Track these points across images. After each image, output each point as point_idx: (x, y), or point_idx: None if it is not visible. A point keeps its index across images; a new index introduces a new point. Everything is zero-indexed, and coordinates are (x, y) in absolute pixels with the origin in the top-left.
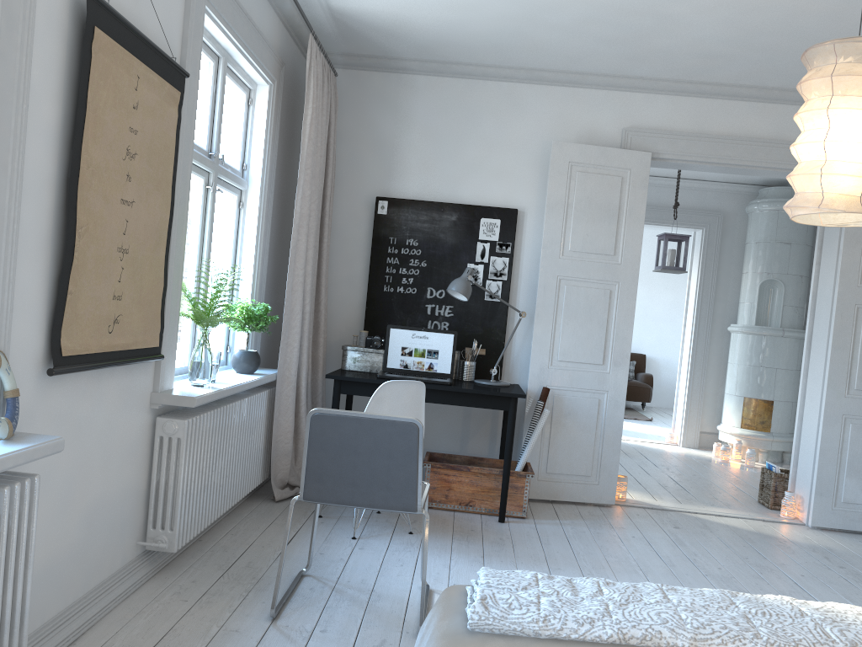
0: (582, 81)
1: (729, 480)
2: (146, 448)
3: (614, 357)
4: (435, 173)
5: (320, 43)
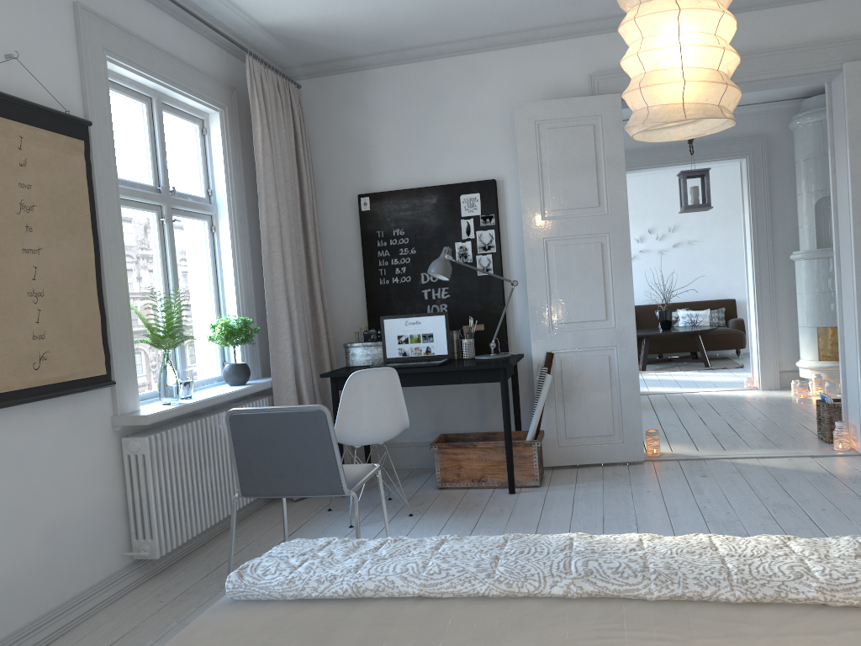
0: (537, 36)
1: (797, 418)
2: (117, 467)
3: (617, 310)
4: (410, 160)
5: (263, 61)
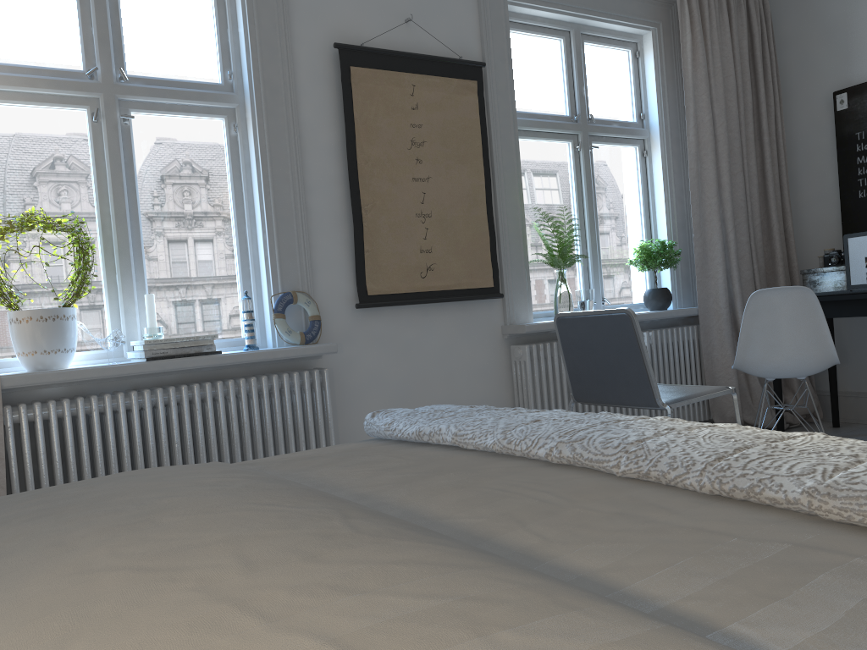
0: None
1: None
2: (506, 371)
3: None
4: None
5: None
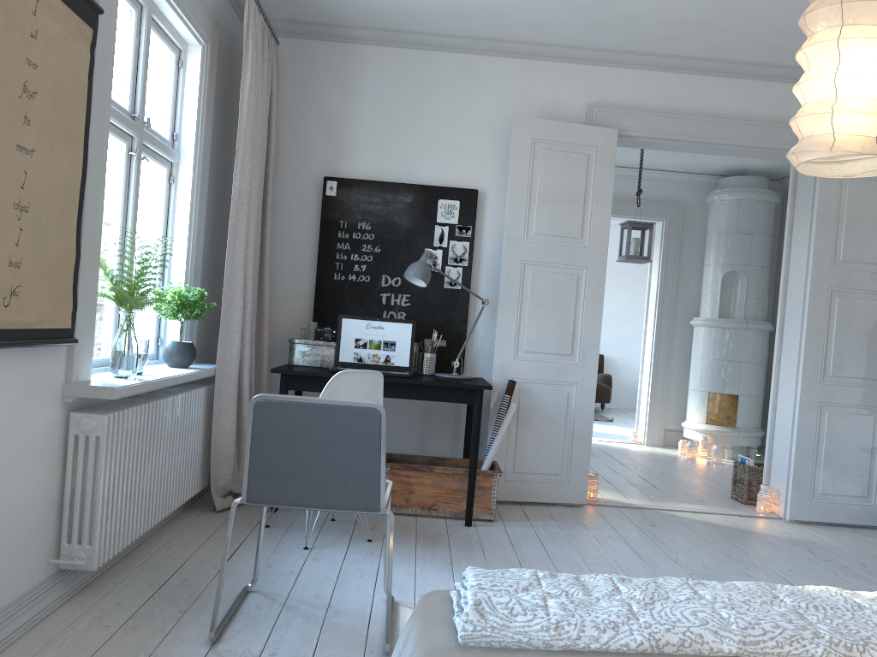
0: (544, 53)
1: (698, 477)
2: (58, 449)
3: (583, 347)
4: (388, 151)
5: (259, 2)
